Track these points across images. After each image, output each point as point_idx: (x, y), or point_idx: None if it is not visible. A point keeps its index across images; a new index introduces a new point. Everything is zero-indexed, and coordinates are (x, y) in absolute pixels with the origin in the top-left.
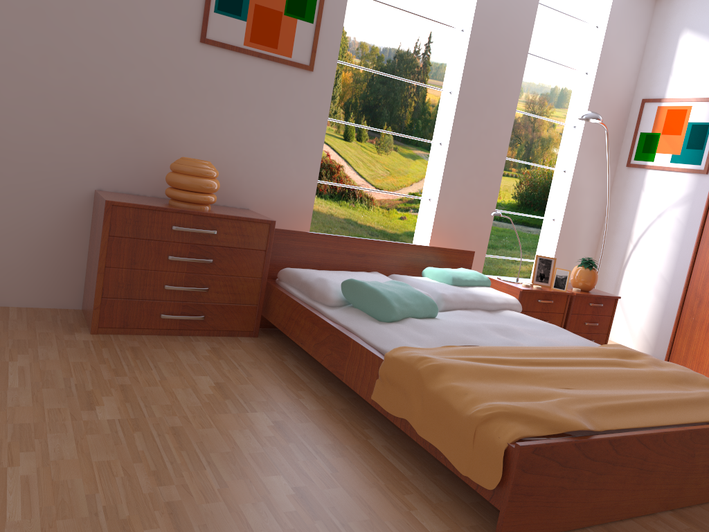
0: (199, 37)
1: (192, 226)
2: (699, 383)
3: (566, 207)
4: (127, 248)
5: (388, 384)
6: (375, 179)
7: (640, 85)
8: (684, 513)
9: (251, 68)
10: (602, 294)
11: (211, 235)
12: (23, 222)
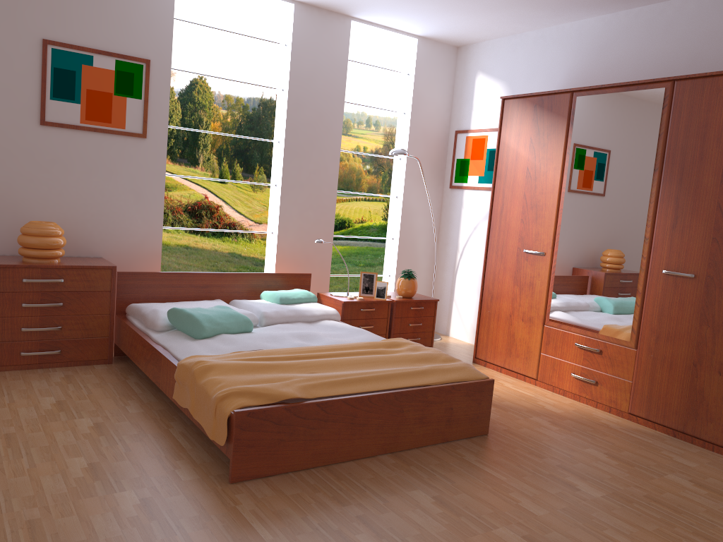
0: (39, 121)
1: (40, 278)
2: (438, 360)
3: (401, 227)
4: None
5: (180, 384)
6: (254, 215)
7: (453, 119)
8: (400, 454)
9: (90, 141)
10: (423, 298)
11: (59, 283)
12: None
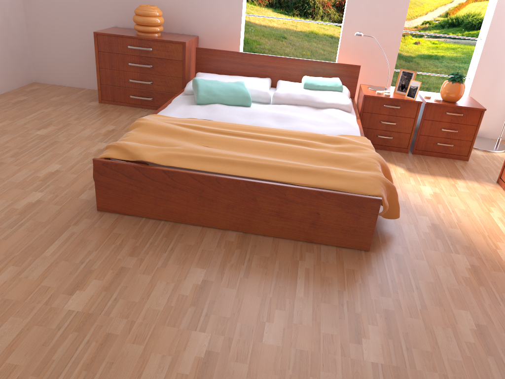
0: None
1: (138, 46)
2: (350, 165)
3: (491, 27)
4: (108, 58)
5: None
6: None
7: None
8: (249, 236)
9: None
10: (466, 105)
11: (149, 51)
12: (85, 45)
